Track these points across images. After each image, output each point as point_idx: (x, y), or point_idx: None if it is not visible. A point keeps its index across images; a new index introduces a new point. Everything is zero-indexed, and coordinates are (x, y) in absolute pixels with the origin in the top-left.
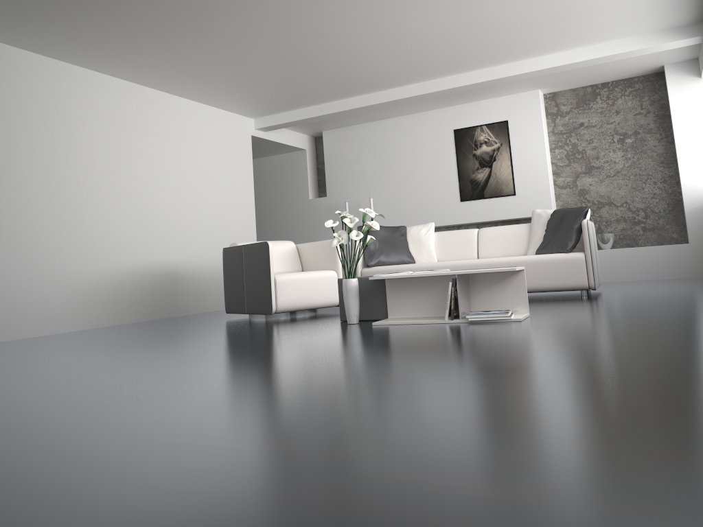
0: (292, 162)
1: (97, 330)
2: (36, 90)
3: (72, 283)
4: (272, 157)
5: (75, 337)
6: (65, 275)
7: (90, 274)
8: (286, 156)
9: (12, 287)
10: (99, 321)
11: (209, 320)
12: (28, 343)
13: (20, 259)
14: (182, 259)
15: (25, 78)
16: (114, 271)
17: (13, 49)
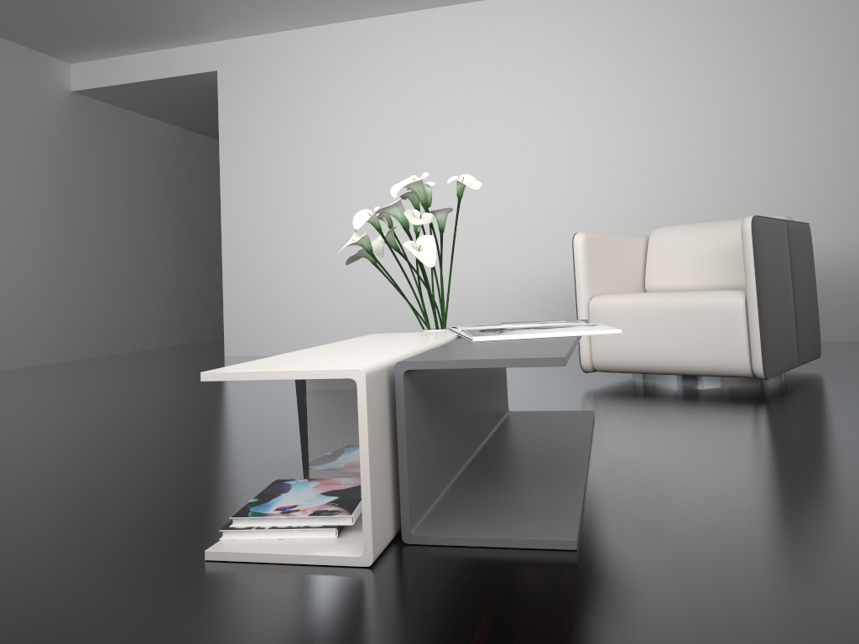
0: None
1: None
2: (470, 49)
3: (531, 286)
4: None
5: None
6: (521, 276)
7: (559, 274)
8: None
9: (452, 290)
10: None
11: None
12: None
13: (460, 257)
14: None
15: (456, 39)
16: None
17: (439, 10)
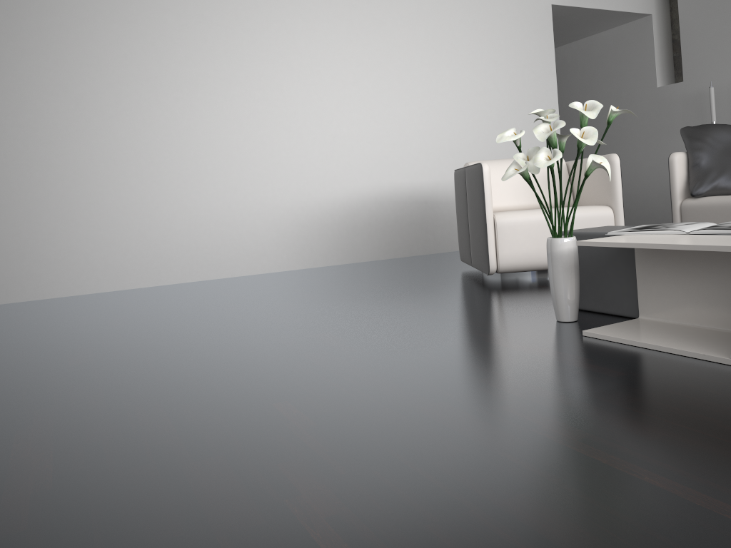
0: (632, 37)
1: (311, 272)
2: None
3: (289, 214)
4: (604, 33)
5: (260, 284)
6: (279, 205)
7: (311, 203)
8: (623, 28)
9: (215, 220)
10: (327, 259)
11: (436, 270)
12: (206, 289)
13: (222, 188)
14: (442, 180)
15: None
16: (344, 199)
17: None
